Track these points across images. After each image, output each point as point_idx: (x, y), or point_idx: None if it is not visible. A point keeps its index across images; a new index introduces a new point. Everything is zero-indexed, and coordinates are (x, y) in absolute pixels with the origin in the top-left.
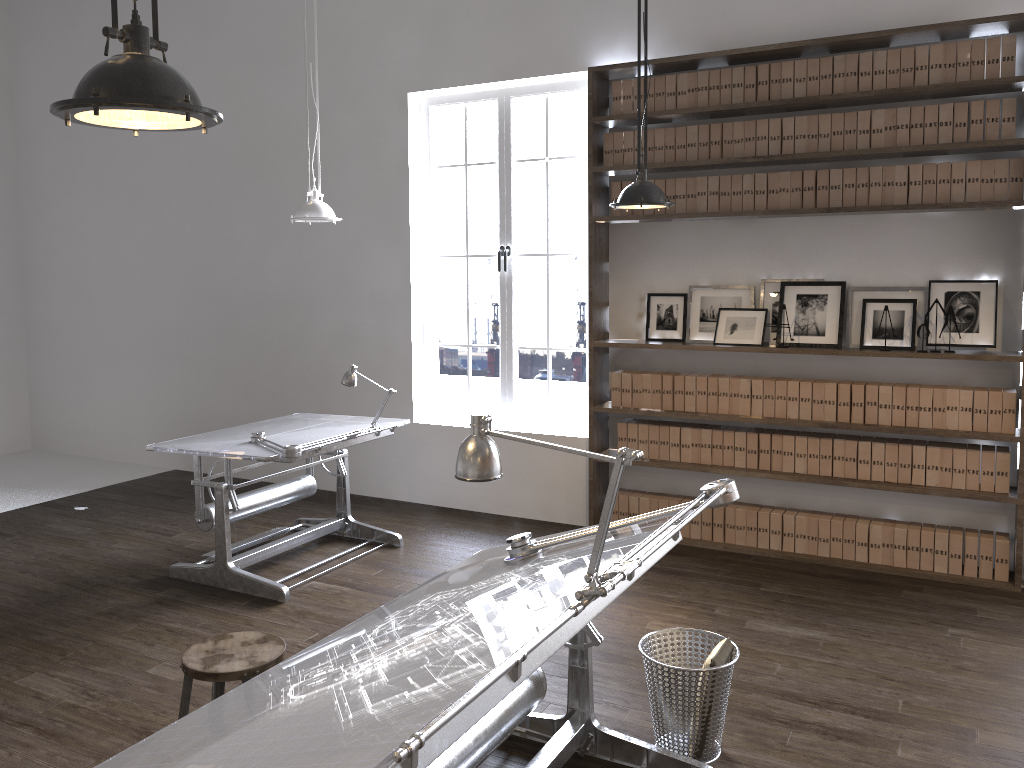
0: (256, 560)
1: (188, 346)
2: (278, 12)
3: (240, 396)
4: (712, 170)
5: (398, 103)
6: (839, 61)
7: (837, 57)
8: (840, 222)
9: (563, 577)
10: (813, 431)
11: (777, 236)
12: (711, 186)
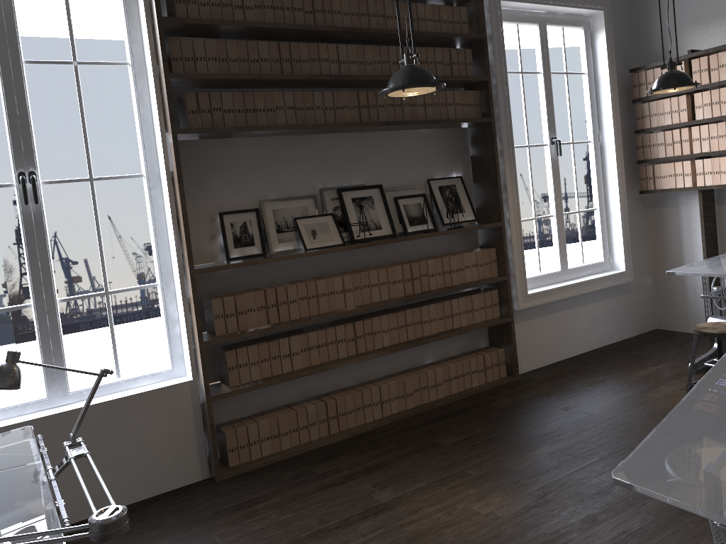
0: None
1: None
2: None
3: None
4: (265, 89)
5: None
6: (371, 4)
7: (370, 0)
8: (369, 137)
9: None
10: (372, 311)
11: (326, 150)
12: (287, 101)
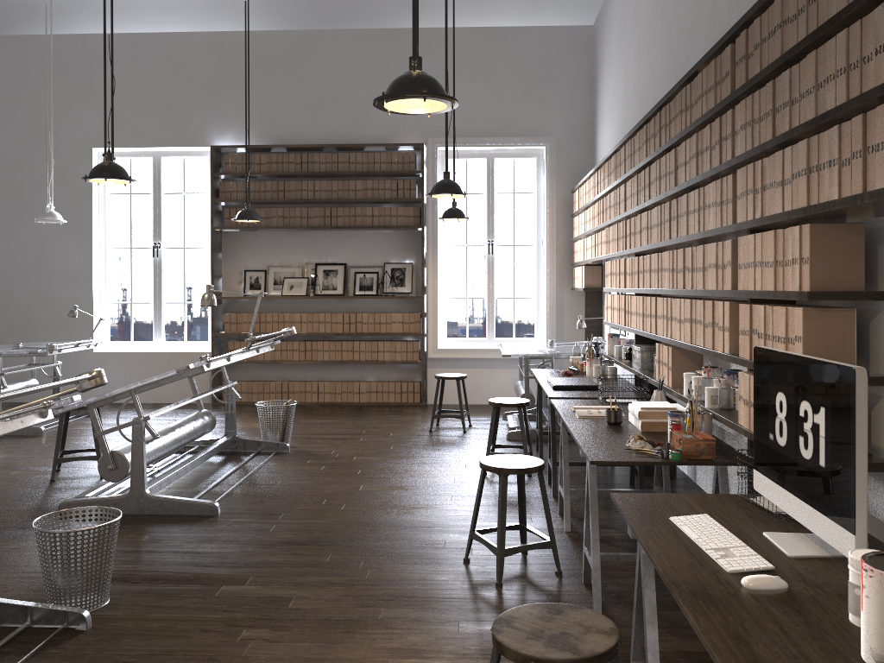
0: None
1: None
2: None
3: None
4: (279, 205)
5: (85, 153)
6: (340, 155)
7: (340, 153)
8: (343, 234)
9: None
10: (333, 340)
11: (313, 240)
12: (279, 213)
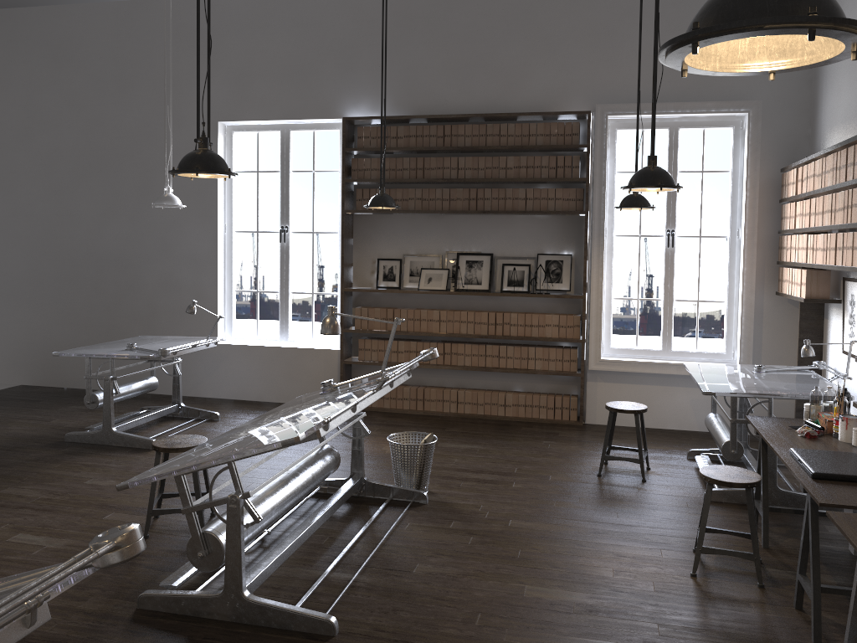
0: (127, 428)
1: (36, 292)
2: (120, 57)
3: (80, 328)
4: (417, 184)
5: (211, 128)
6: (489, 127)
7: (488, 125)
8: (490, 219)
9: (360, 388)
10: (475, 341)
11: (455, 225)
12: (417, 194)
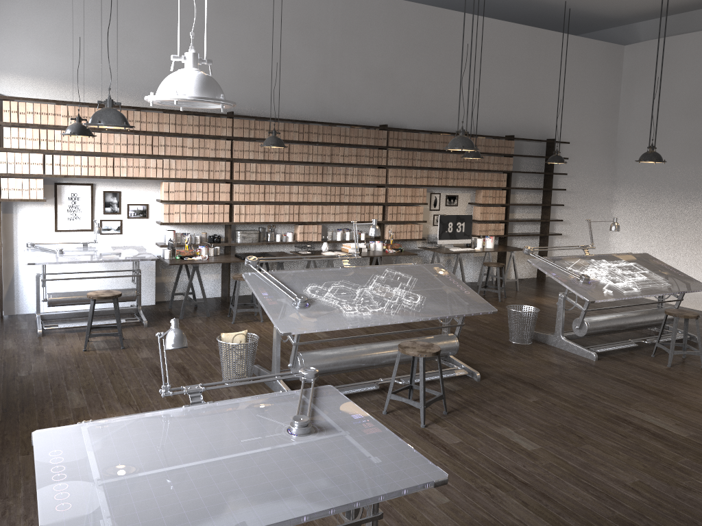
0: None
1: None
2: None
3: None
4: None
5: None
6: None
7: None
8: None
9: (330, 278)
10: None
11: None
12: None
